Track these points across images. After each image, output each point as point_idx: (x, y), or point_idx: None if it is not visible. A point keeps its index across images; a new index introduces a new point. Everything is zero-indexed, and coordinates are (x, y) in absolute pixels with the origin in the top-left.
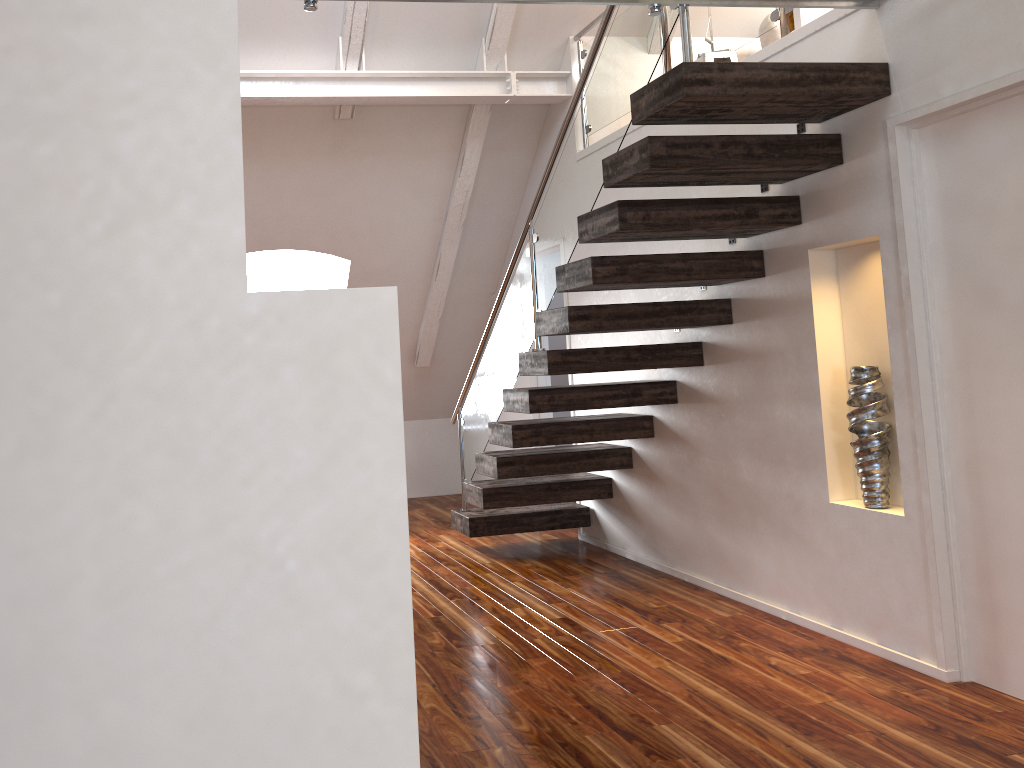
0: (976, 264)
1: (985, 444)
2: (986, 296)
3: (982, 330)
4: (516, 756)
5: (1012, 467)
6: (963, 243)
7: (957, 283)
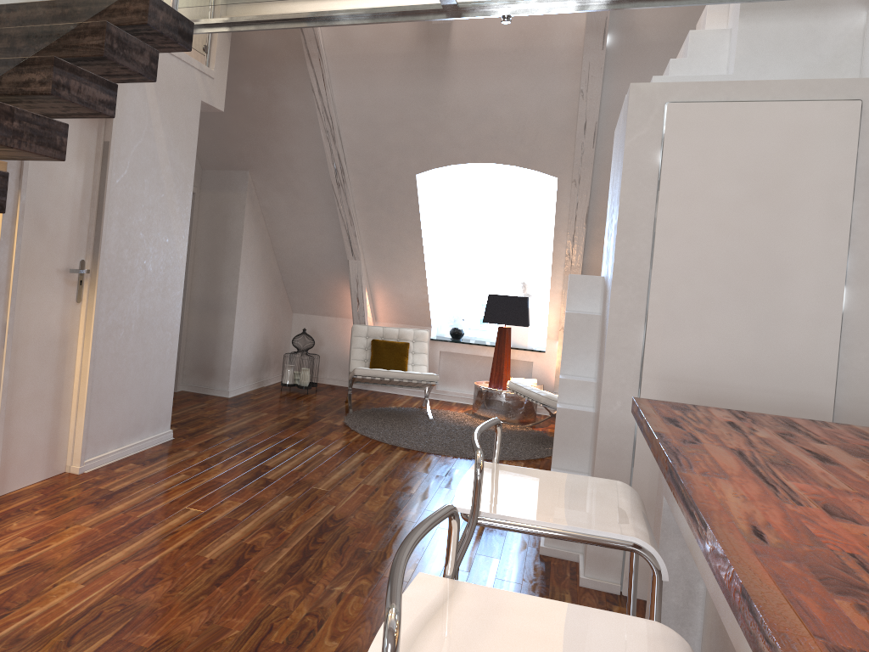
0: (39, 203)
1: (23, 326)
2: (41, 226)
3: (35, 248)
4: (333, 580)
5: (34, 338)
6: (35, 186)
7: (28, 213)
